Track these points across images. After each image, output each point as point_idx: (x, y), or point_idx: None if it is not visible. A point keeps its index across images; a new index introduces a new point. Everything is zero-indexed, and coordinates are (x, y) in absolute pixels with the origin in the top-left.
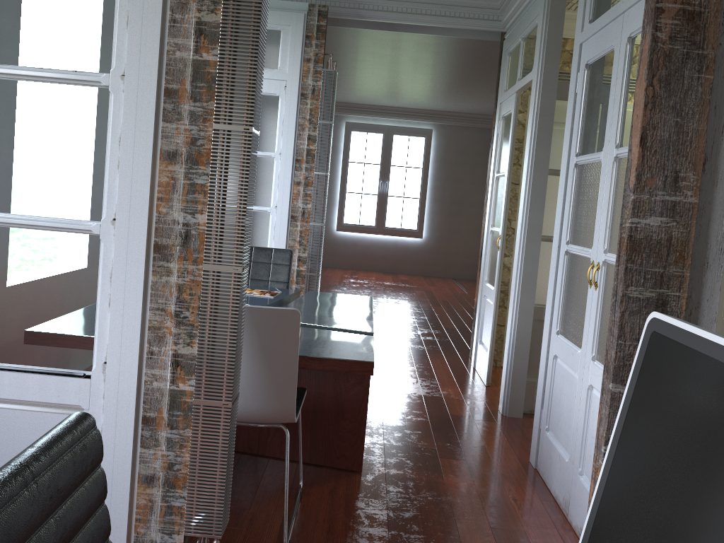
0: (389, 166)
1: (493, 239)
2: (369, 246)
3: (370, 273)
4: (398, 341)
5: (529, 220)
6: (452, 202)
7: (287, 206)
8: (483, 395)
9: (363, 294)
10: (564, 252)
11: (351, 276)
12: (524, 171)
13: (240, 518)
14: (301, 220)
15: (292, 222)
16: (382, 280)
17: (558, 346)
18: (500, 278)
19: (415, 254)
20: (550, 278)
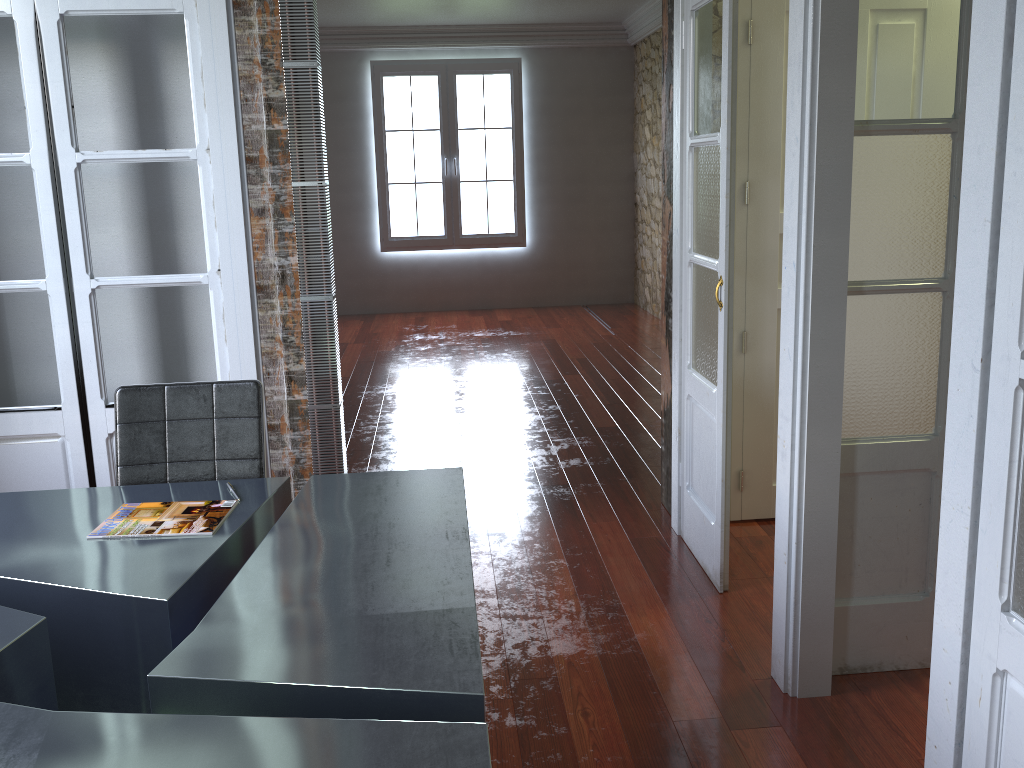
0: (455, 131)
1: (697, 279)
2: (440, 270)
3: (447, 315)
4: (519, 482)
5: (816, 255)
6: (569, 180)
7: (244, 267)
8: (725, 627)
9: (439, 367)
10: (1016, 380)
11: (416, 327)
12: (790, 134)
13: None
14: (281, 294)
15: (261, 300)
16: (470, 328)
17: (1022, 656)
18: (729, 369)
19: (517, 273)
20: (952, 441)
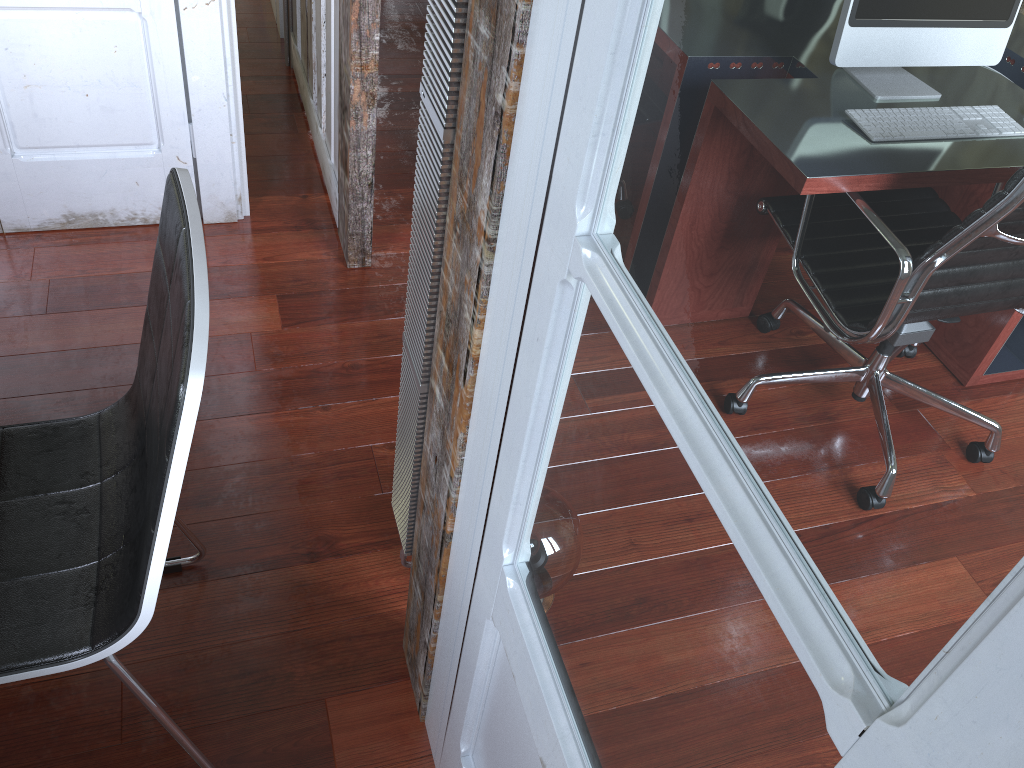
0: None
1: None
2: None
3: None
4: None
5: None
6: None
7: None
8: None
9: None
10: None
11: None
12: None
13: (76, 686)
14: None
15: None
16: None
17: None
18: None
19: None
20: None
